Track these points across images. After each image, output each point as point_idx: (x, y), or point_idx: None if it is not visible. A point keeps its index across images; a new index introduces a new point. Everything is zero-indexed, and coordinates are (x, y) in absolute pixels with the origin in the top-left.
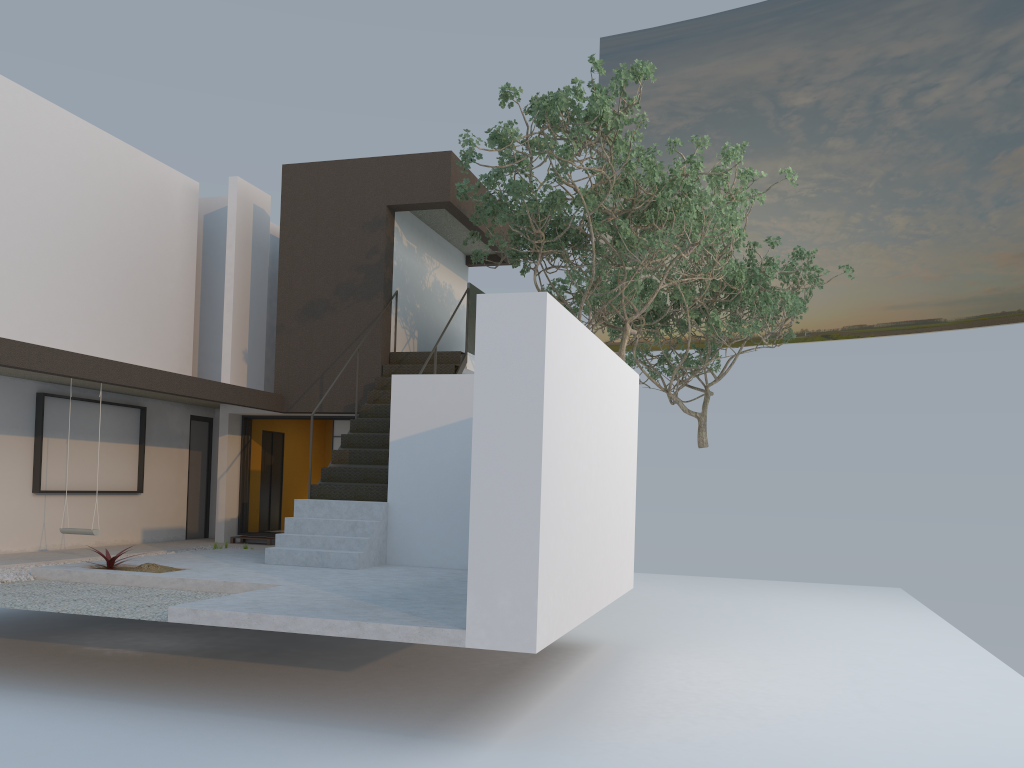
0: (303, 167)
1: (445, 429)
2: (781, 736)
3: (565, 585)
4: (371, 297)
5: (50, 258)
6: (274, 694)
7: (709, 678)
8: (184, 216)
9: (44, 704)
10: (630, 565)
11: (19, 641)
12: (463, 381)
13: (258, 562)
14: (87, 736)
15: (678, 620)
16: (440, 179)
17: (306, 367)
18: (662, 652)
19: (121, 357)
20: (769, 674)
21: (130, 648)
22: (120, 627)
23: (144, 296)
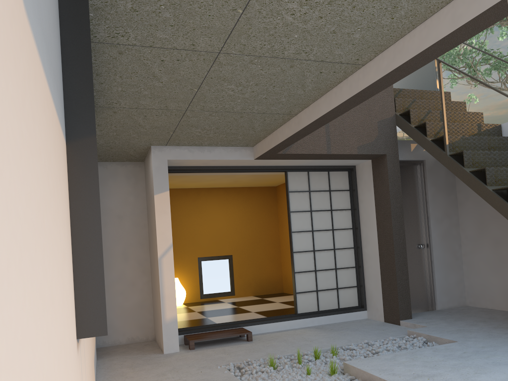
0: None
1: None
2: None
3: None
4: None
5: None
6: None
7: None
8: None
9: None
10: None
11: None
12: None
13: None
14: None
15: None
16: None
17: None
18: None
19: None
20: None
21: None
22: None
23: None
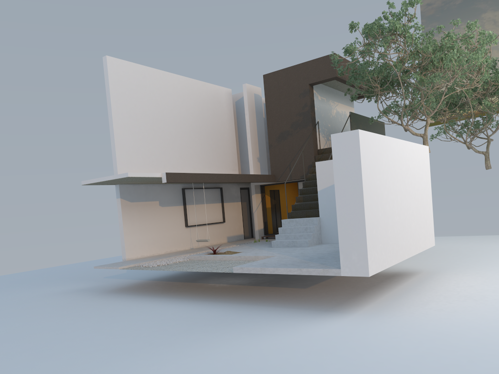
0: (271, 74)
1: None
2: (490, 307)
3: (384, 248)
4: (306, 126)
5: (179, 135)
6: (275, 298)
7: (468, 284)
8: (227, 105)
9: (196, 304)
10: (431, 235)
11: (187, 283)
12: None
13: (269, 247)
14: (210, 313)
15: (467, 258)
16: (331, 67)
17: (282, 161)
18: (450, 274)
19: (210, 169)
20: None
21: (225, 283)
22: (221, 276)
23: (215, 142)
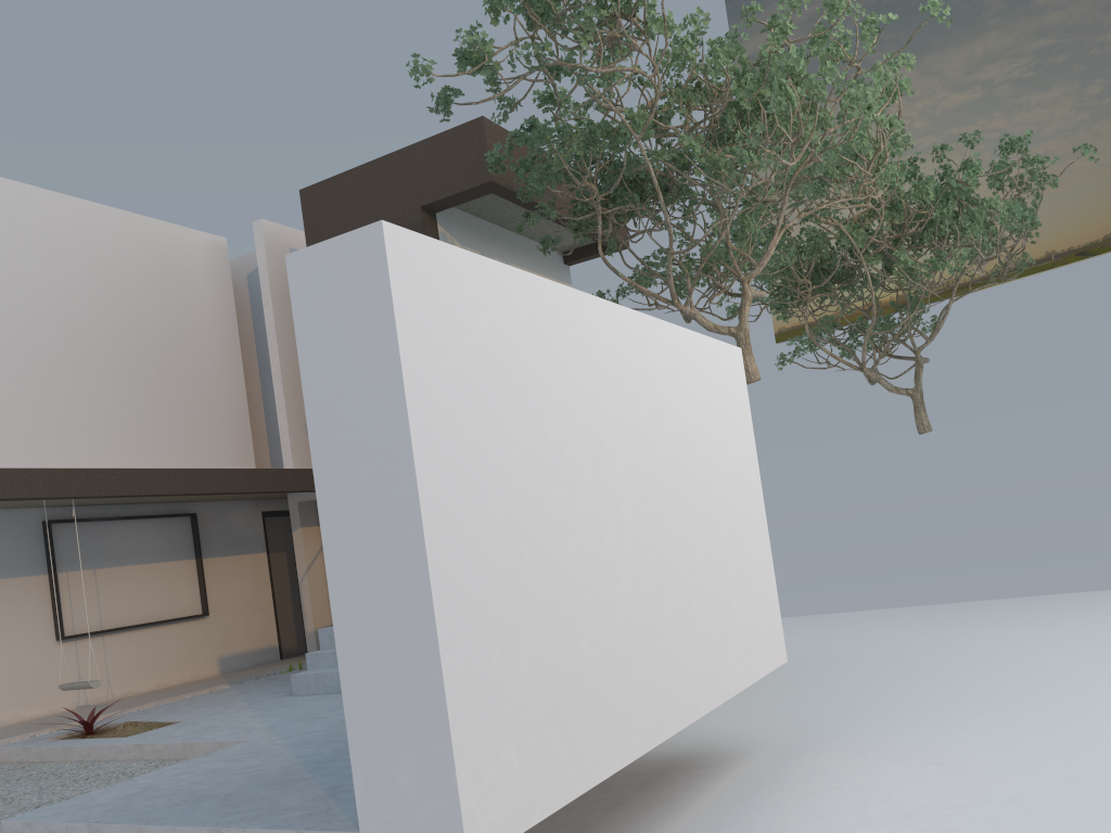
0: (321, 186)
1: None
2: None
3: (562, 716)
4: None
5: (34, 360)
6: None
7: (900, 806)
8: (212, 280)
9: None
10: (772, 630)
11: None
12: None
13: (290, 694)
14: None
15: (893, 686)
16: (476, 156)
17: None
18: (843, 755)
19: (153, 460)
20: (1008, 784)
21: None
22: None
23: (173, 383)
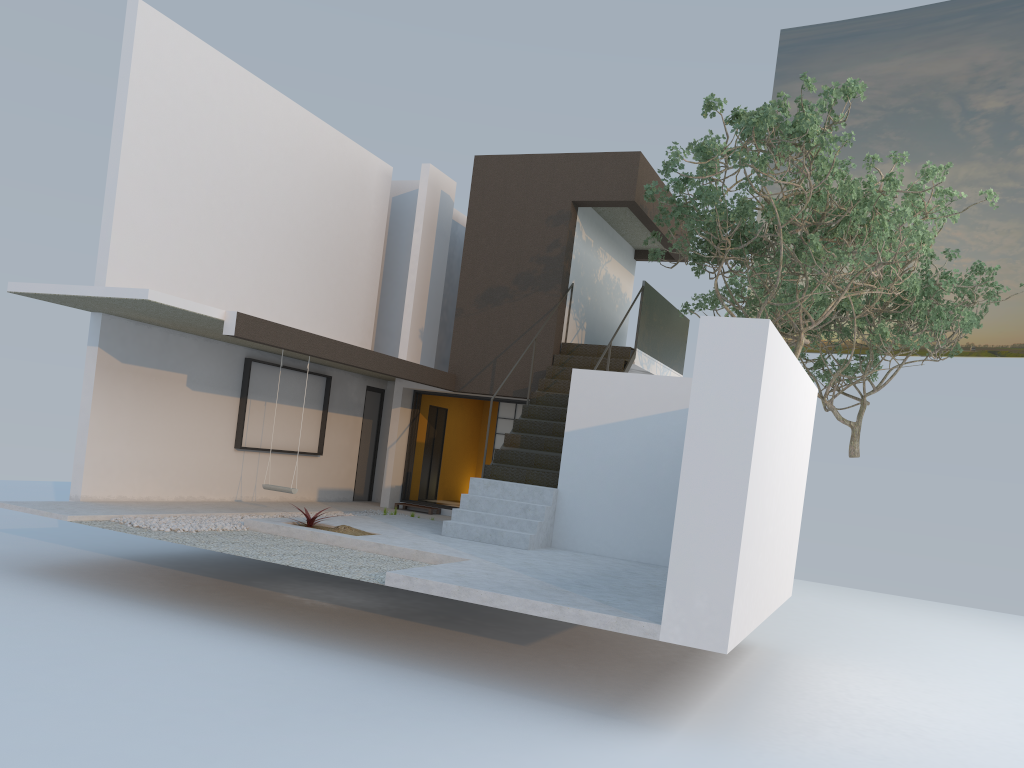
0: (494, 159)
1: (619, 425)
2: (951, 759)
3: (750, 592)
4: (549, 288)
5: (265, 235)
6: (465, 659)
7: (868, 693)
8: (377, 199)
9: (273, 645)
10: (792, 574)
11: (228, 583)
12: (641, 380)
13: (434, 533)
14: (320, 678)
15: (825, 630)
16: (627, 178)
17: (480, 350)
18: (816, 661)
19: (314, 329)
20: (928, 696)
21: (325, 600)
22: (308, 579)
23: (338, 273)
